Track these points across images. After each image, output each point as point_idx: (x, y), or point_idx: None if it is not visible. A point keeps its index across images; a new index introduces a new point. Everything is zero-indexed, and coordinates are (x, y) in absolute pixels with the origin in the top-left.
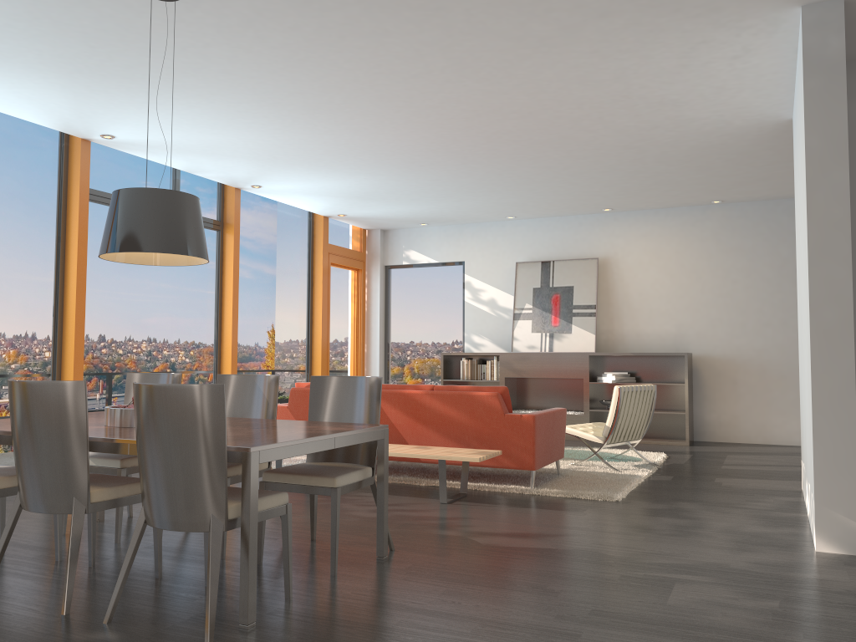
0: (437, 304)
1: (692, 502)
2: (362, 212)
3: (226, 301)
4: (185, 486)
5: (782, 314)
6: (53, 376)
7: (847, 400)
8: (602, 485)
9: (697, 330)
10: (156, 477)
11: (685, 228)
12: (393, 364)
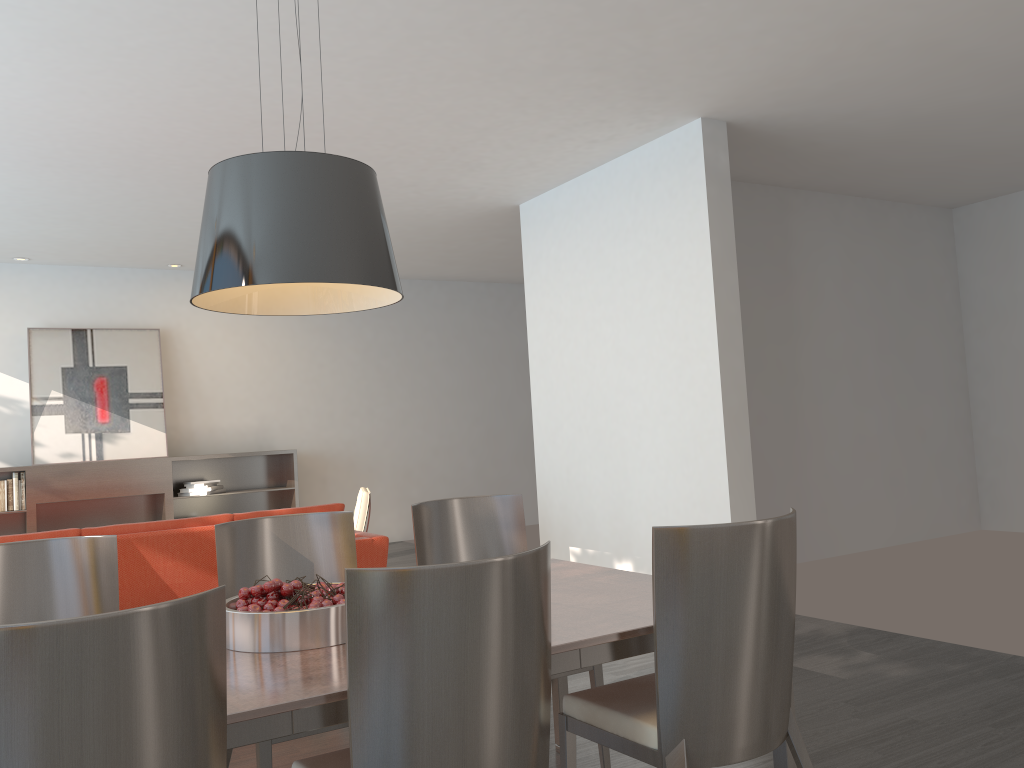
0: None
1: None
2: None
3: None
4: (783, 676)
5: (368, 402)
6: None
7: (748, 475)
8: None
9: (283, 422)
10: (751, 676)
11: None
12: None
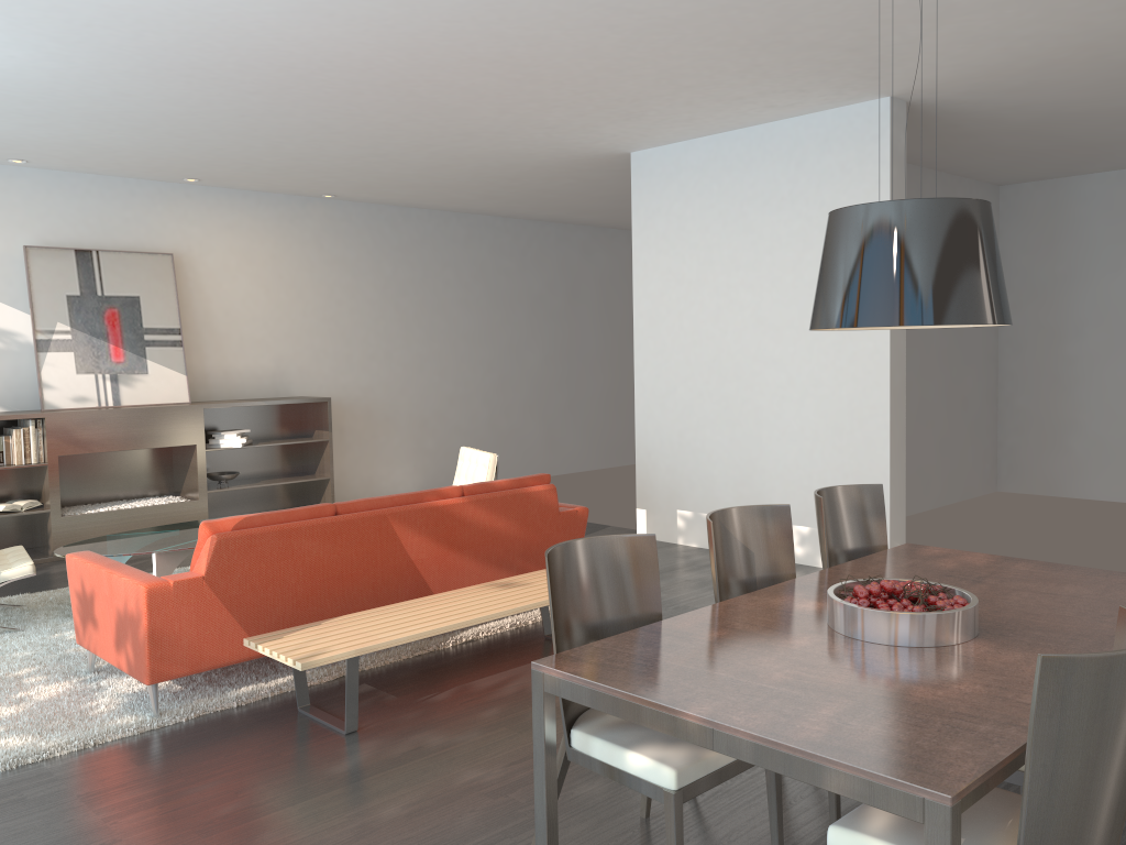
0: None
1: (676, 571)
2: None
3: None
4: None
5: (386, 345)
6: None
7: (902, 449)
8: None
9: (300, 365)
10: None
11: (282, 224)
12: None
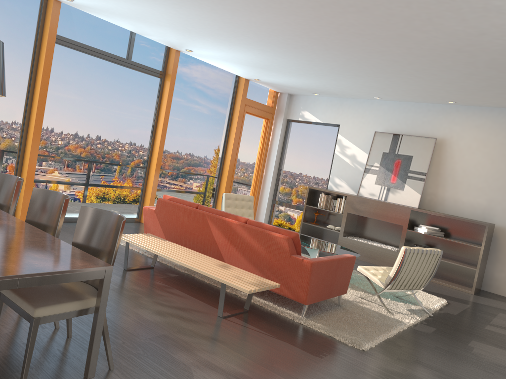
0: (316, 151)
1: (429, 370)
2: (270, 79)
3: (159, 127)
4: None
5: None
6: (18, 160)
7: None
8: (363, 327)
9: (504, 207)
10: None
11: None
12: (280, 187)
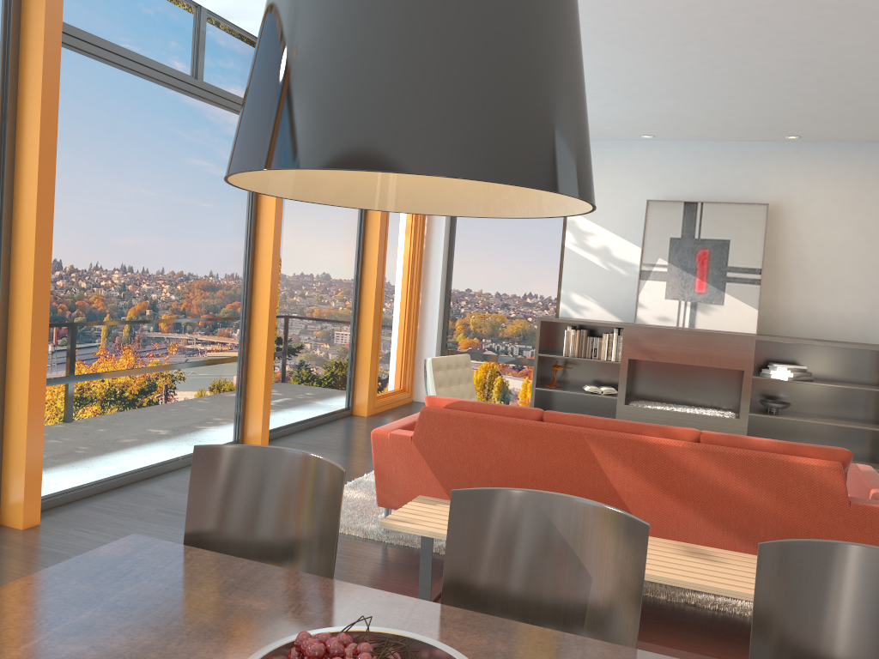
0: (524, 247)
1: None
2: None
3: (264, 231)
4: None
5: None
6: None
7: None
8: None
9: None
10: None
11: None
12: (455, 322)
